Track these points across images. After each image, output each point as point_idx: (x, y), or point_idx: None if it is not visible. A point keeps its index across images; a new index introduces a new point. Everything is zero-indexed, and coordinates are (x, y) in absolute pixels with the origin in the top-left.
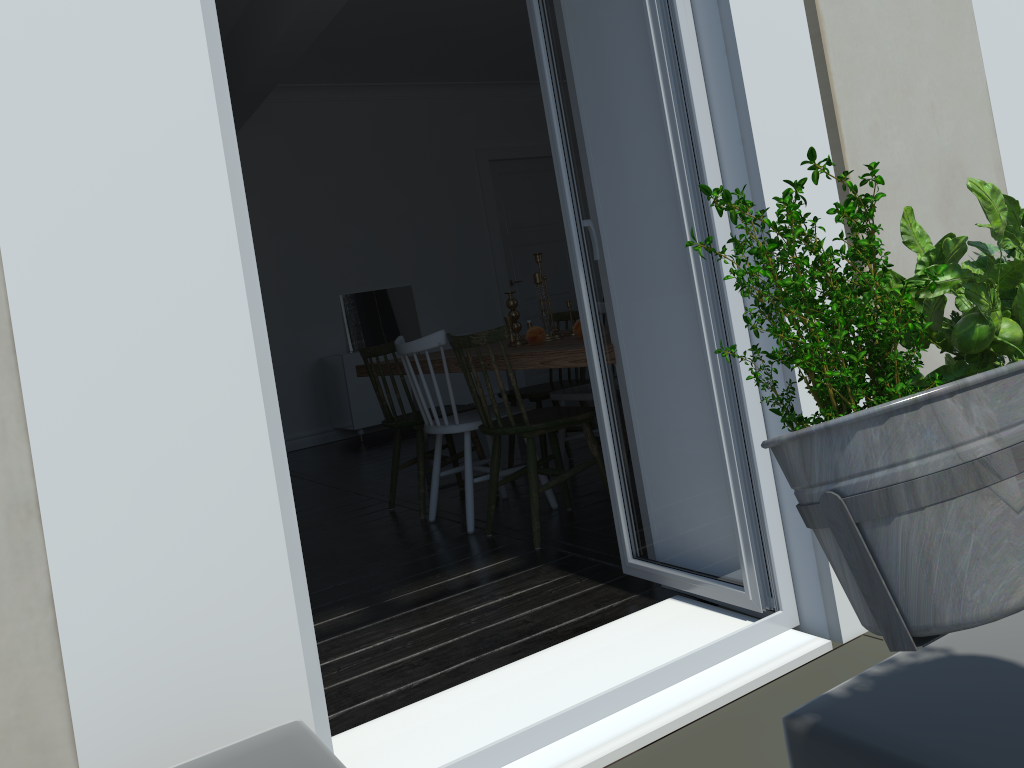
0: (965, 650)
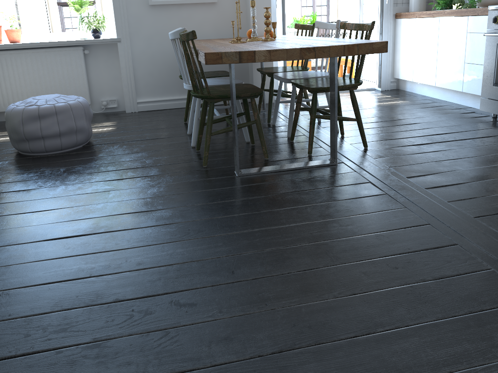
0: None
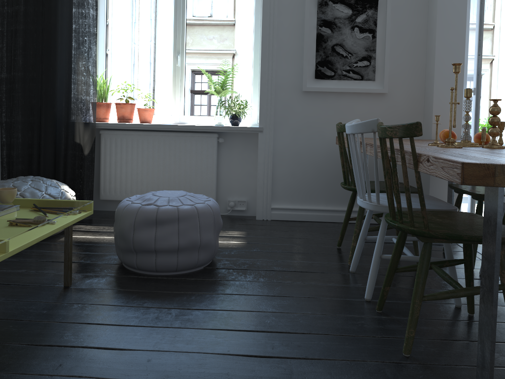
0: None
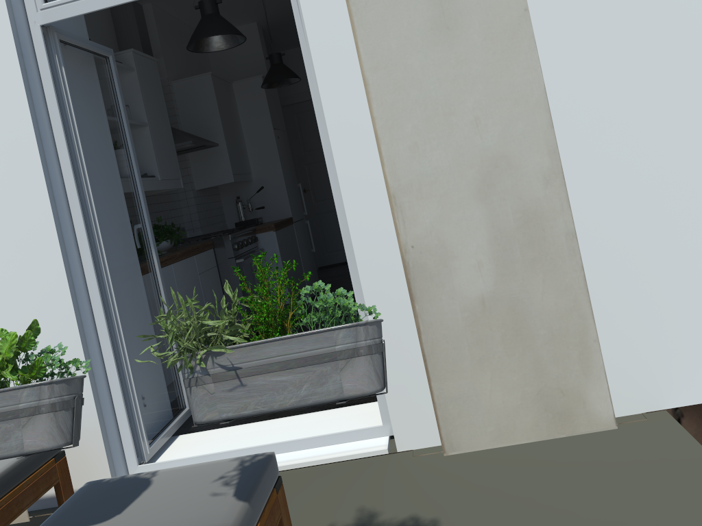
0: (155, 478)
